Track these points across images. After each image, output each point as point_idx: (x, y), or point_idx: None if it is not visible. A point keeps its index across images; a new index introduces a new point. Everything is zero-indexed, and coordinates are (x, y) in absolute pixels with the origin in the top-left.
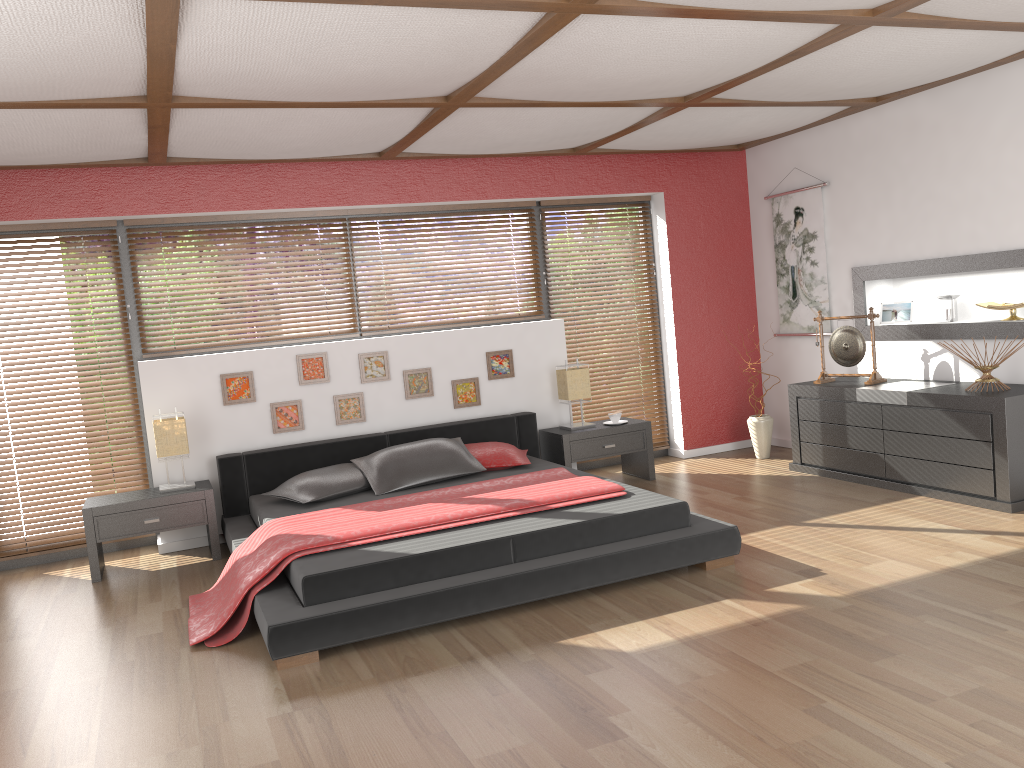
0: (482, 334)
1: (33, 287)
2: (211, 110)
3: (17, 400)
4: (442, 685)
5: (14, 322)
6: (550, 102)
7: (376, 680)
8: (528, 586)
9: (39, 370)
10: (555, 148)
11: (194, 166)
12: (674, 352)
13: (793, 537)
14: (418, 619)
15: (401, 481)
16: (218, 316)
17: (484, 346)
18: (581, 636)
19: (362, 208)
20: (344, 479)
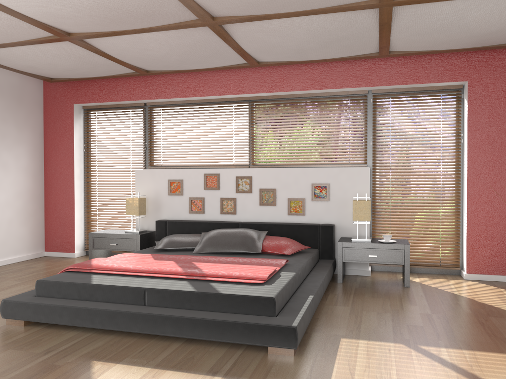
0: (310, 172)
1: (111, 132)
2: (100, 40)
3: (103, 182)
4: (5, 359)
5: (103, 147)
6: (269, 14)
7: (4, 344)
8: (132, 321)
9: (110, 170)
10: (359, 52)
11: (171, 75)
12: (466, 199)
13: (380, 354)
14: (69, 320)
15: (208, 248)
16: (182, 151)
17: (311, 179)
18: (107, 363)
19: (257, 96)
20: (185, 241)
